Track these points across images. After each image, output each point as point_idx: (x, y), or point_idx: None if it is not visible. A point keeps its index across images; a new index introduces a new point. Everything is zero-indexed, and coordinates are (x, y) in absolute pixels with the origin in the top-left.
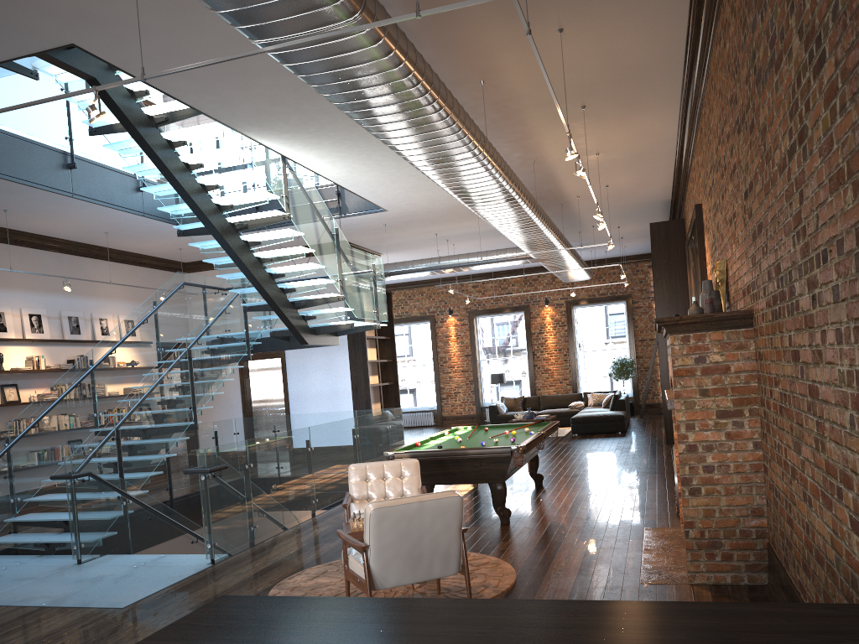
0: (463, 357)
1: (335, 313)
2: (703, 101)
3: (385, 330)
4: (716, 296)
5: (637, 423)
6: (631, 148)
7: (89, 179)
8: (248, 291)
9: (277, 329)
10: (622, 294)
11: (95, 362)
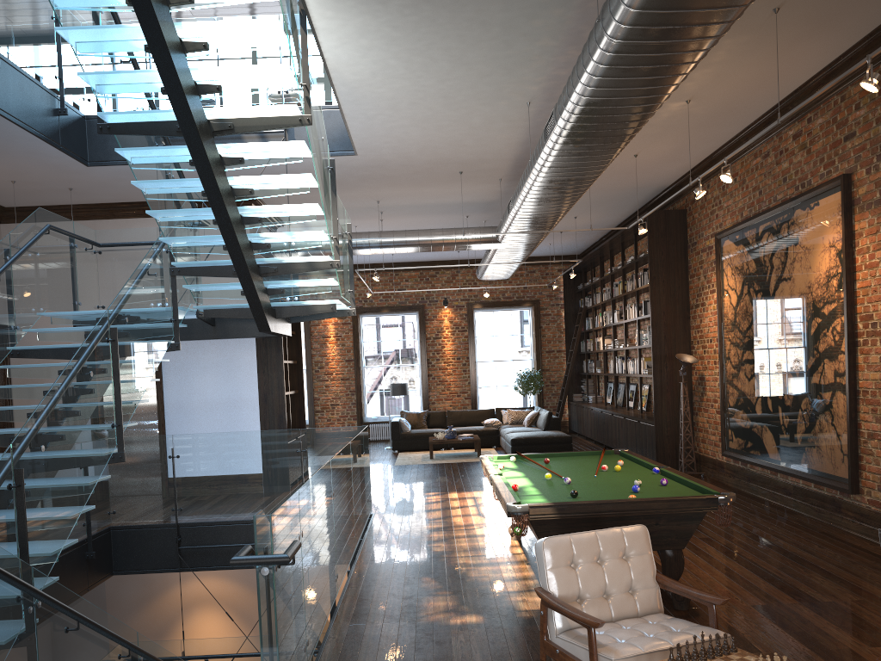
0: (344, 363)
1: (316, 287)
2: None
3: None
4: None
5: None
6: (731, 98)
7: None
8: (189, 242)
9: (215, 307)
10: (530, 299)
11: None
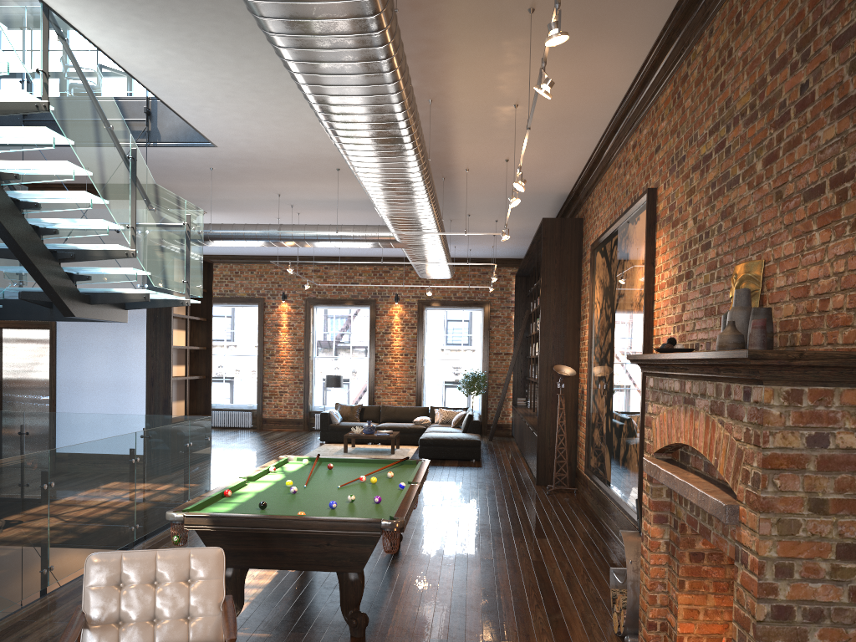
0: (294, 351)
1: (121, 275)
2: (704, 31)
3: (200, 309)
4: (768, 317)
5: (488, 447)
6: (560, 104)
7: None
8: None
9: (28, 289)
10: (481, 300)
11: None
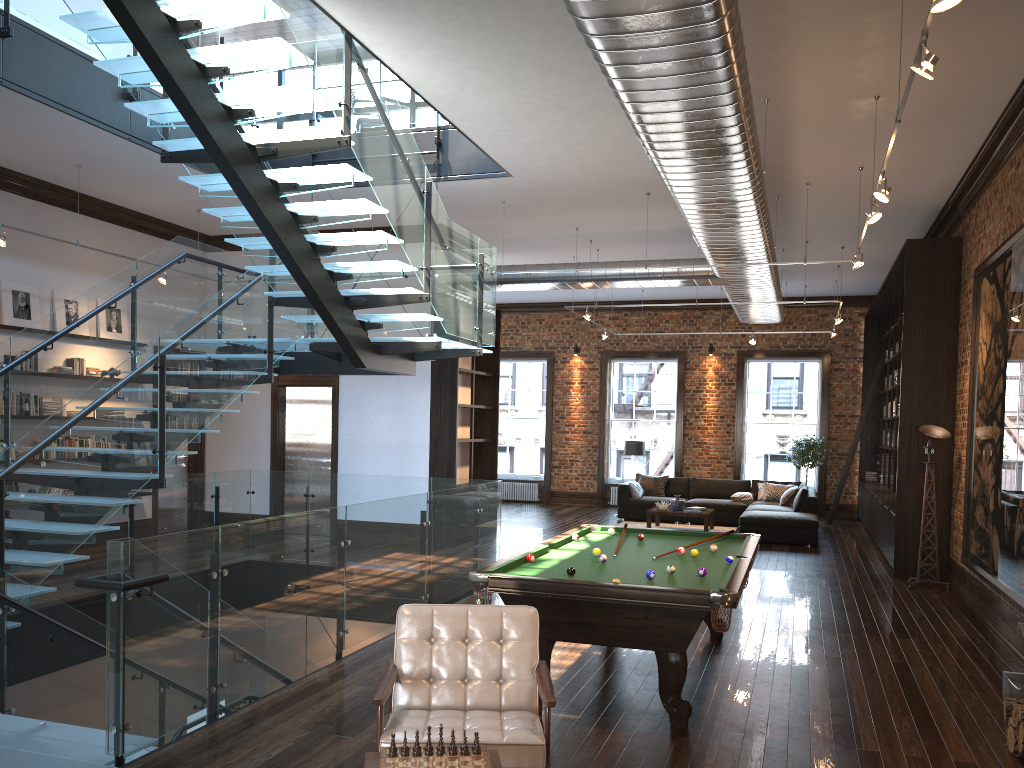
0: (587, 413)
1: (413, 322)
2: None
3: (486, 364)
4: None
5: (827, 531)
6: (937, 90)
7: (36, 61)
8: (277, 272)
9: (320, 340)
10: (818, 349)
11: (13, 360)
